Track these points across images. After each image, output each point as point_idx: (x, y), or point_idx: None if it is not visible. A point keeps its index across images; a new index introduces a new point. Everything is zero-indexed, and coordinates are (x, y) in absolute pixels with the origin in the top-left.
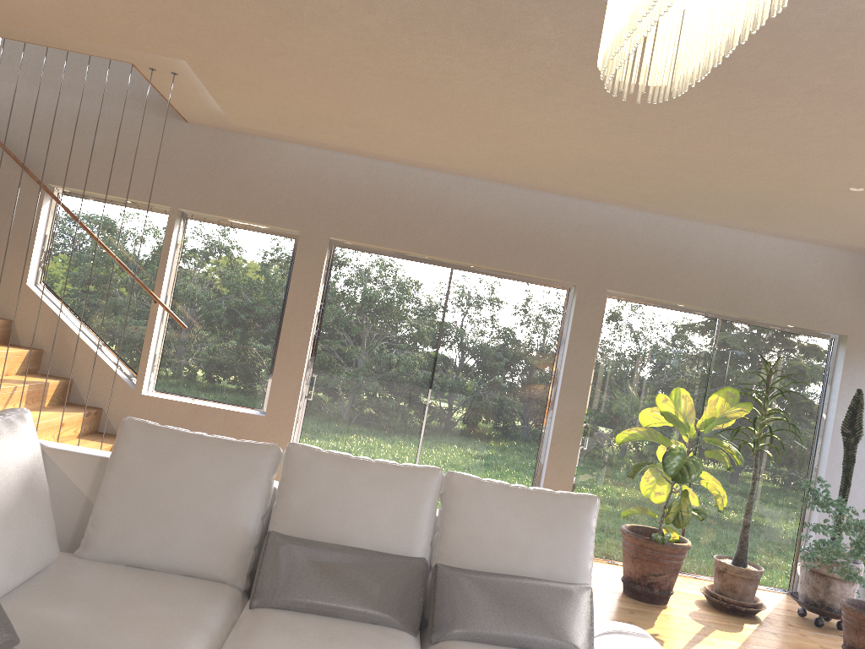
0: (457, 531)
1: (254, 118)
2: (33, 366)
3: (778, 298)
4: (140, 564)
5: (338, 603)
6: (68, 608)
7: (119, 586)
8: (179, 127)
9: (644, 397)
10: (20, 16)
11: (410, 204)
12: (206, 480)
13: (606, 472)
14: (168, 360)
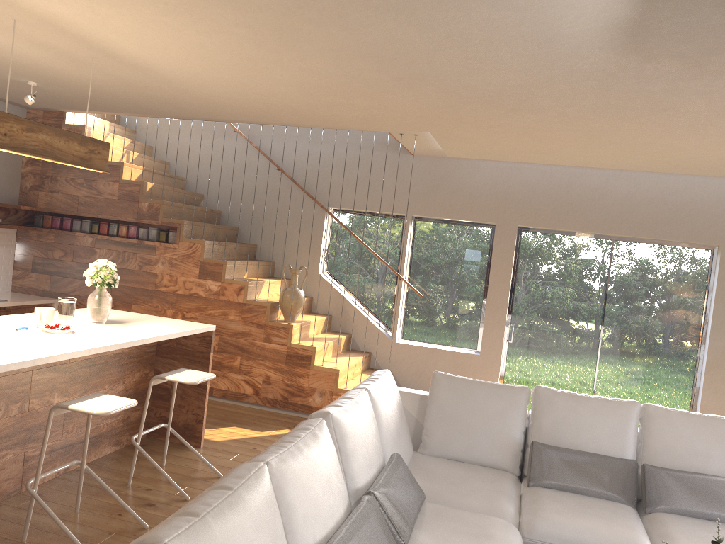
0: (654, 443)
1: (465, 153)
2: (327, 326)
3: None
4: (457, 459)
5: (583, 486)
6: (435, 482)
7: (452, 470)
8: (407, 159)
9: None
10: (332, 121)
11: (577, 195)
12: (488, 409)
13: None
14: (409, 318)
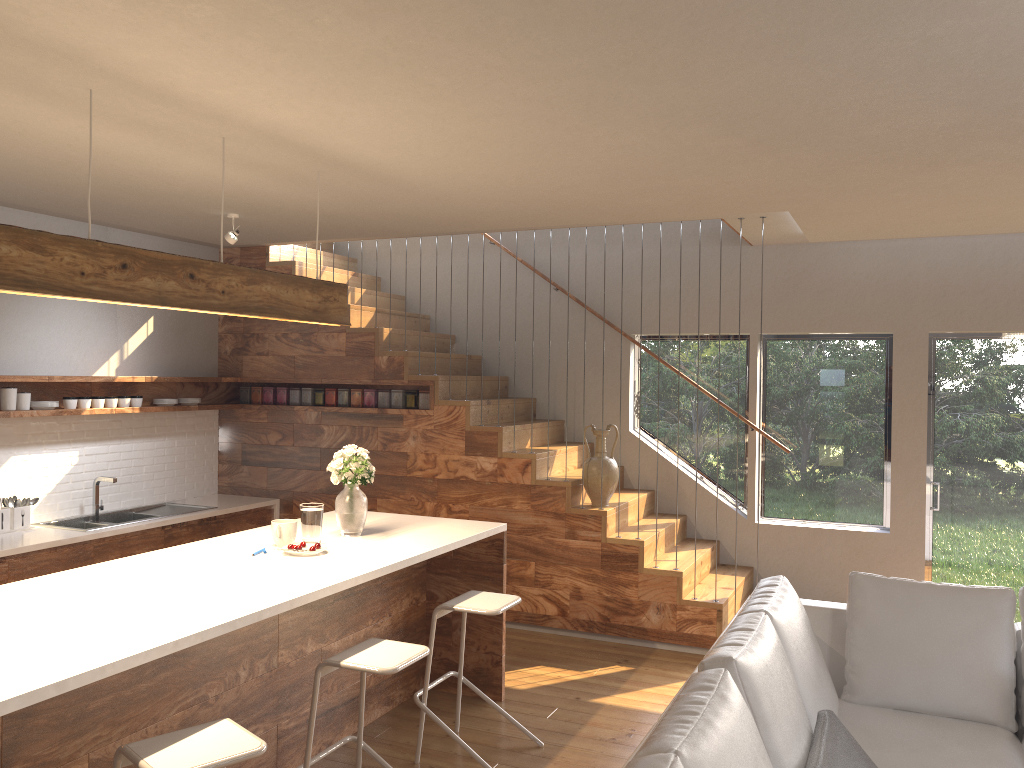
0: None
1: (838, 234)
2: (650, 507)
3: None
4: (908, 708)
5: None
6: (888, 750)
7: (907, 728)
8: (744, 252)
9: None
10: (641, 214)
11: (1021, 276)
12: (951, 627)
13: None
14: (772, 485)
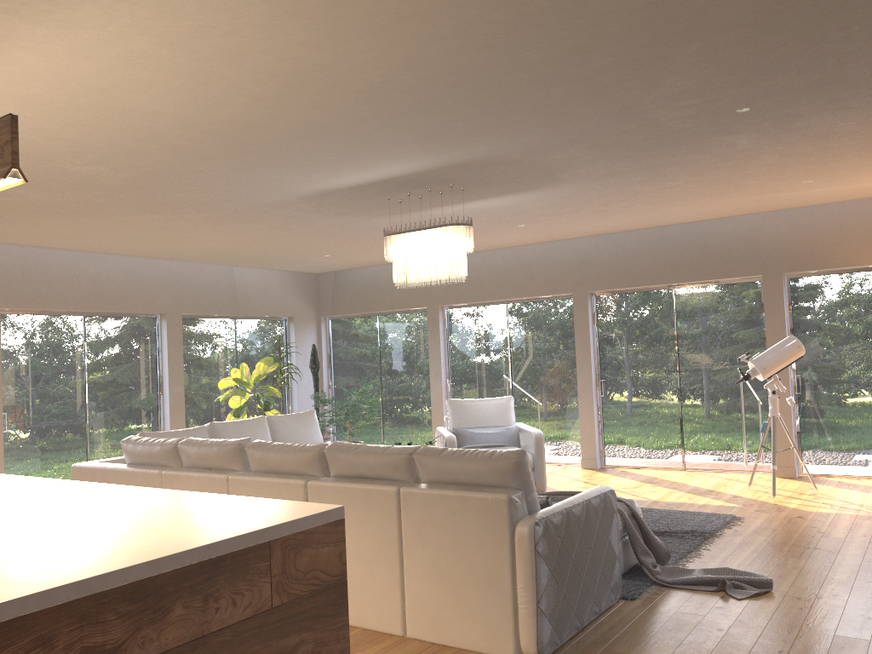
0: (282, 437)
1: None
2: None
3: (262, 302)
4: None
5: None
6: None
7: None
8: None
9: (208, 373)
10: None
11: (54, 275)
12: None
13: (197, 424)
14: None
